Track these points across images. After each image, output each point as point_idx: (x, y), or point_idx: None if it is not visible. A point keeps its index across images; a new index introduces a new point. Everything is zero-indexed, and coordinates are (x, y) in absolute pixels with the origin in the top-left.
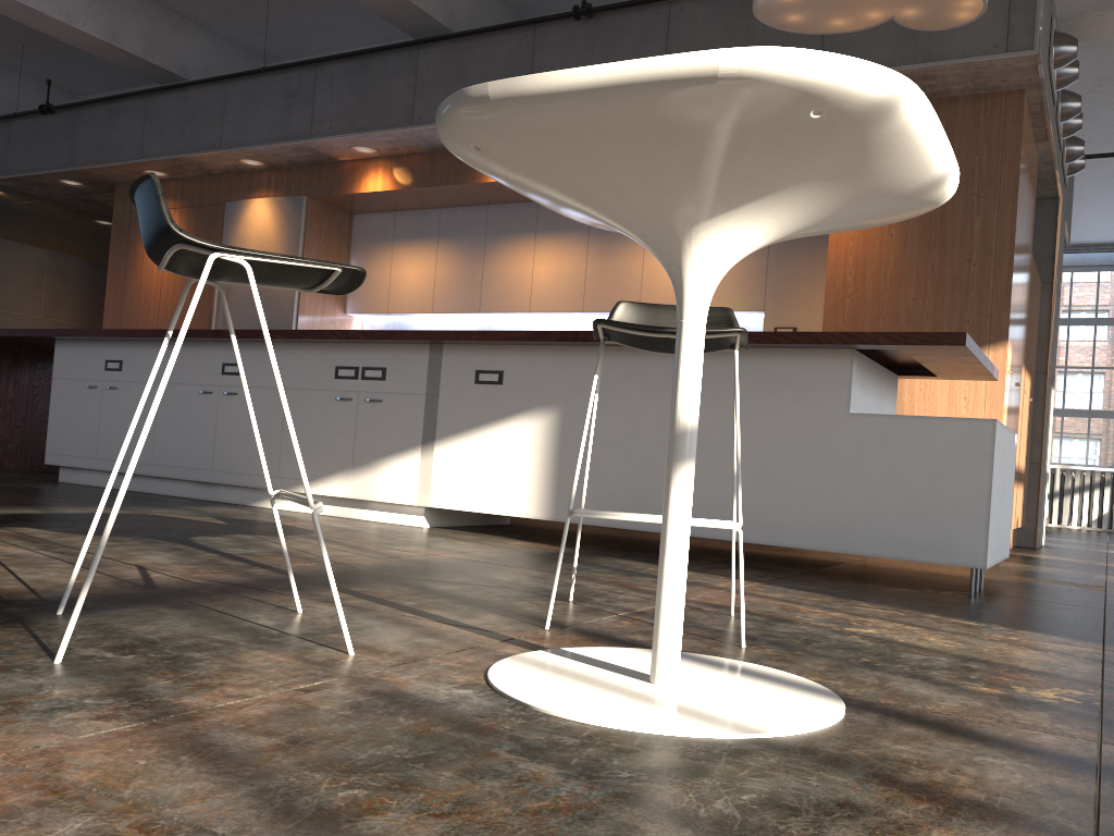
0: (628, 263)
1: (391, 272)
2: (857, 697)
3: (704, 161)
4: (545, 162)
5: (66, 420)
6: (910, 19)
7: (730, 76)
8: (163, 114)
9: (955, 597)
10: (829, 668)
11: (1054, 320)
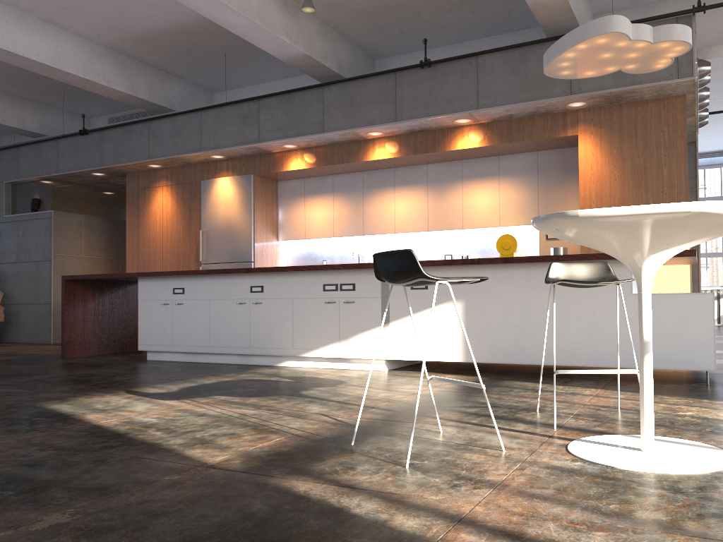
0: (453, 201)
1: (305, 214)
2: None
3: (668, 234)
4: (590, 235)
5: (150, 324)
6: (629, 69)
7: (696, 211)
8: (161, 132)
9: (701, 387)
10: (699, 436)
11: None
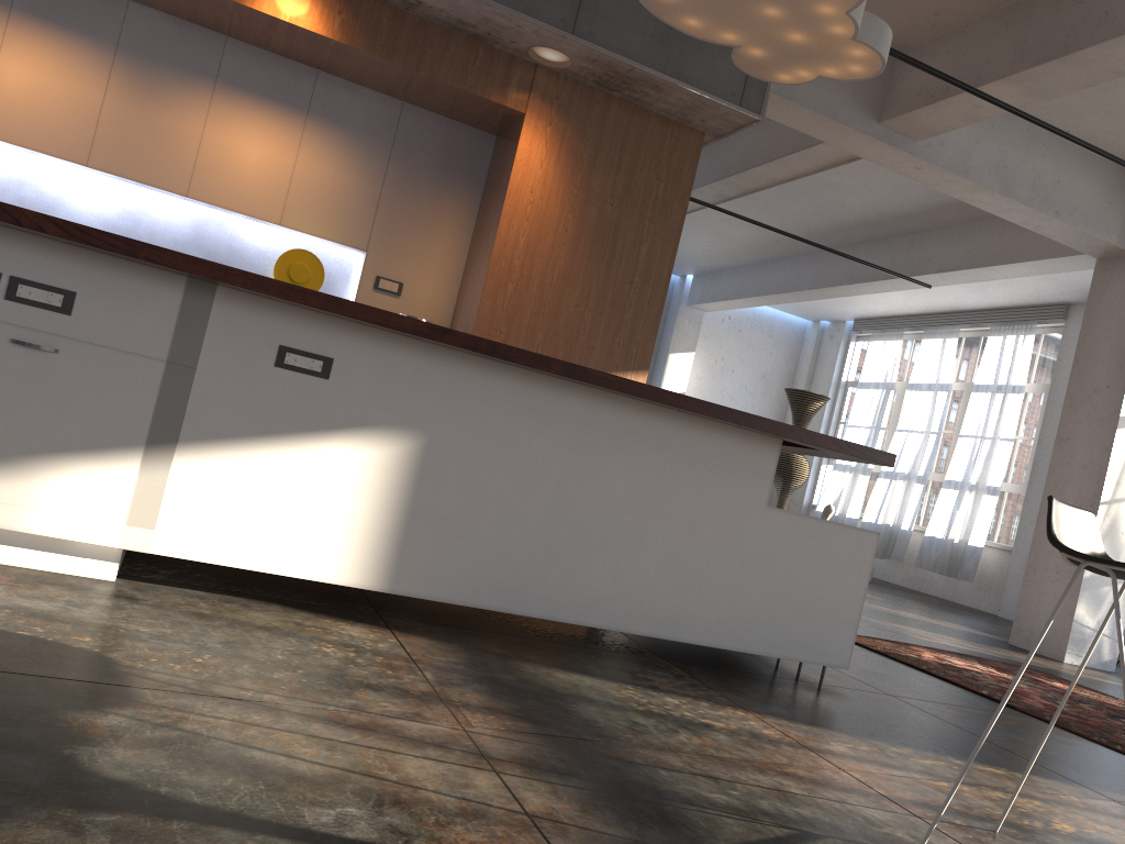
0: (179, 122)
1: None
2: None
3: None
4: None
5: None
6: (747, 55)
7: None
8: None
9: (832, 698)
10: None
11: None
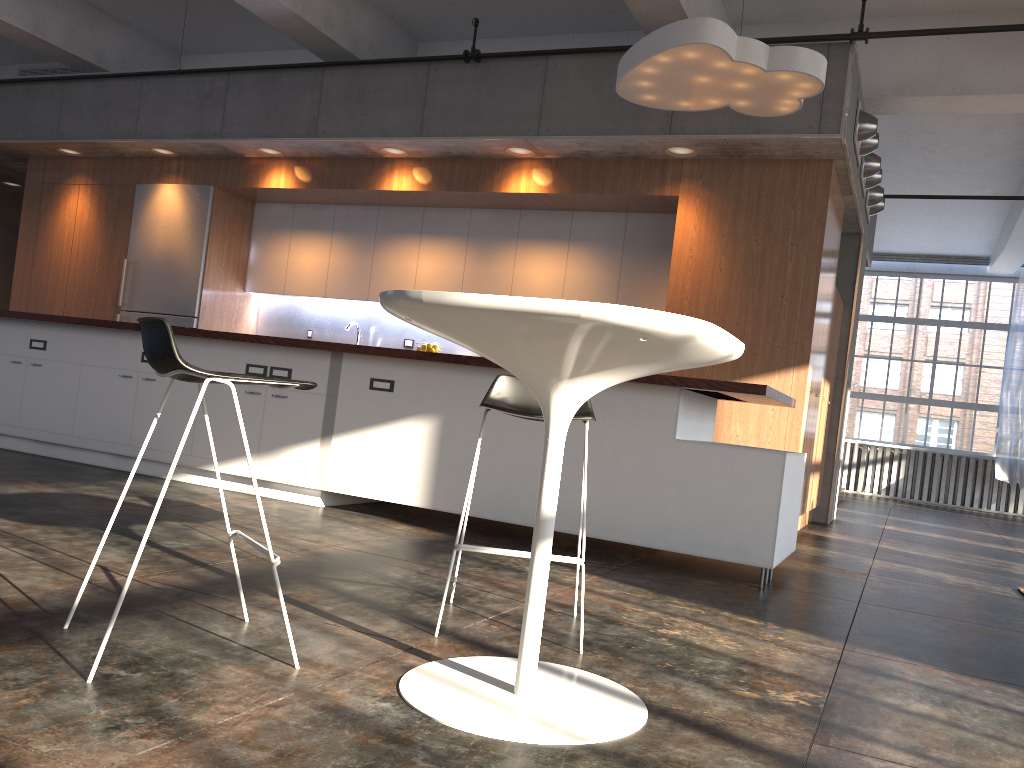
0: (500, 269)
1: (288, 258)
2: (657, 703)
3: (568, 351)
4: (458, 335)
5: None
6: (742, 107)
7: (588, 318)
8: (80, 101)
9: (748, 590)
10: (641, 674)
11: (853, 335)
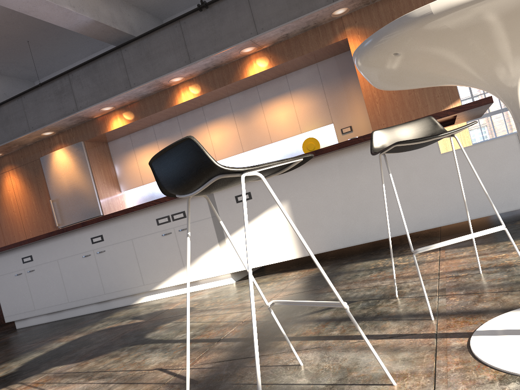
0: (258, 122)
1: (138, 164)
2: None
3: None
4: (447, 49)
5: (10, 296)
6: None
7: None
8: None
9: None
10: None
11: None
